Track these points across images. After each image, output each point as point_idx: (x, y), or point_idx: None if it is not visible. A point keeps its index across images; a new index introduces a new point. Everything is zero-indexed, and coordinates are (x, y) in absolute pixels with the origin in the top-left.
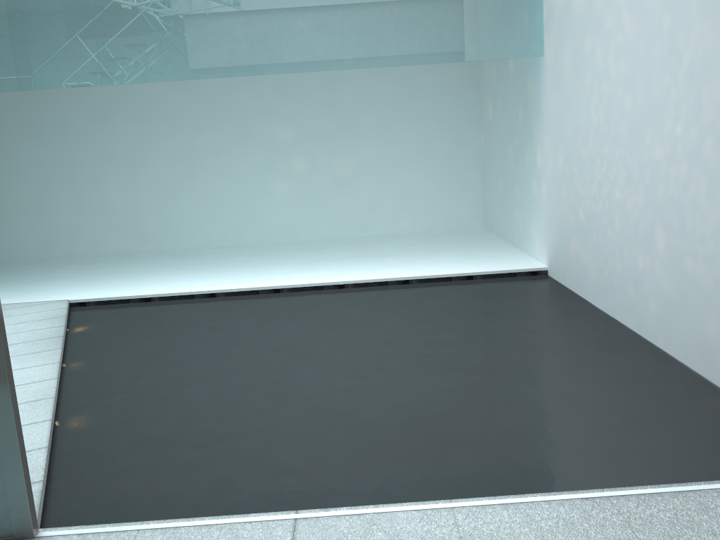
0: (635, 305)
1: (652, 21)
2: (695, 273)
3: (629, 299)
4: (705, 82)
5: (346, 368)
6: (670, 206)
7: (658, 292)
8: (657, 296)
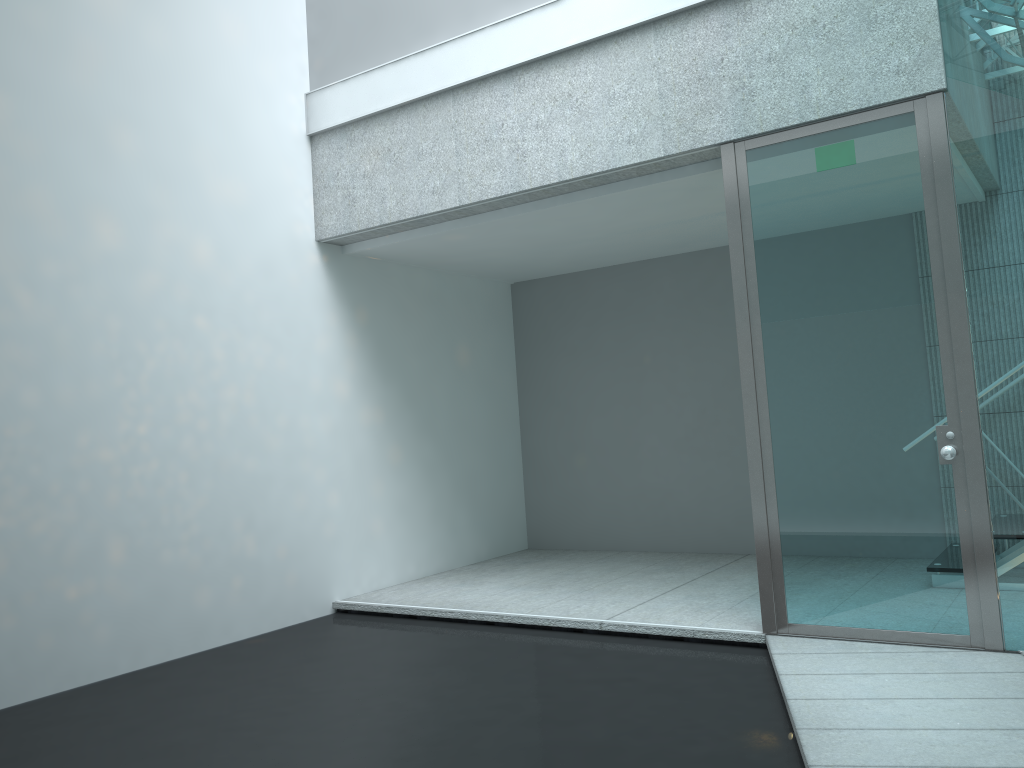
0: (61, 654)
1: (88, 316)
2: (178, 560)
3: (43, 655)
4: (179, 389)
5: (384, 721)
6: (132, 507)
7: (114, 610)
8: (113, 616)
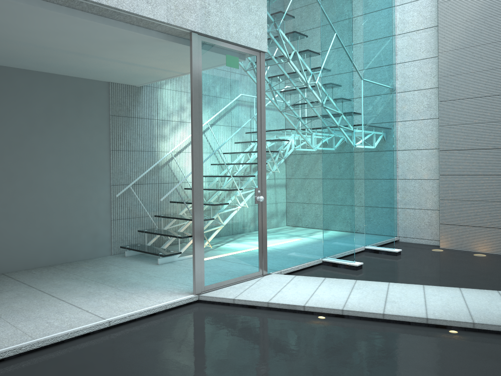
0: None
1: None
2: None
3: None
4: None
5: None
6: None
7: None
8: None
